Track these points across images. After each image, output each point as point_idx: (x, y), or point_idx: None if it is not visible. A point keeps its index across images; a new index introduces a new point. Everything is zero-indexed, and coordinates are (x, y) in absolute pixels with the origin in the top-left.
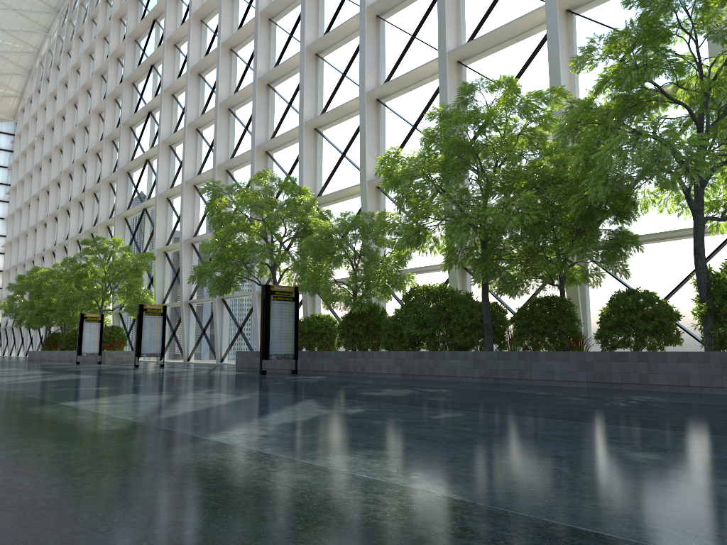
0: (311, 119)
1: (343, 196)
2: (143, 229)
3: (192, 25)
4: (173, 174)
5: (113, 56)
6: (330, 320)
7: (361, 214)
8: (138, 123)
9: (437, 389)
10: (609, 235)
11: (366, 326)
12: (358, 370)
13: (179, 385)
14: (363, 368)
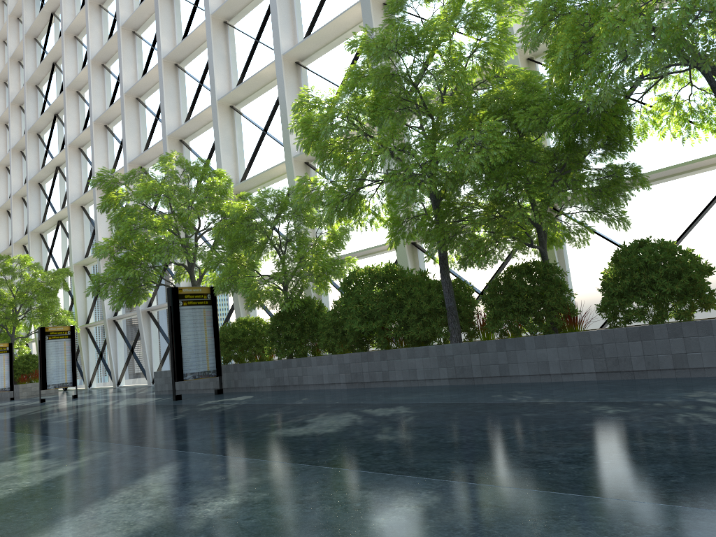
0: (224, 95)
1: (268, 178)
2: (61, 244)
3: (90, 11)
4: (86, 179)
5: (14, 59)
6: (260, 323)
7: (283, 190)
8: (45, 129)
9: (392, 409)
10: (597, 176)
11: (301, 326)
12: (294, 383)
13: (21, 441)
14: (300, 380)
